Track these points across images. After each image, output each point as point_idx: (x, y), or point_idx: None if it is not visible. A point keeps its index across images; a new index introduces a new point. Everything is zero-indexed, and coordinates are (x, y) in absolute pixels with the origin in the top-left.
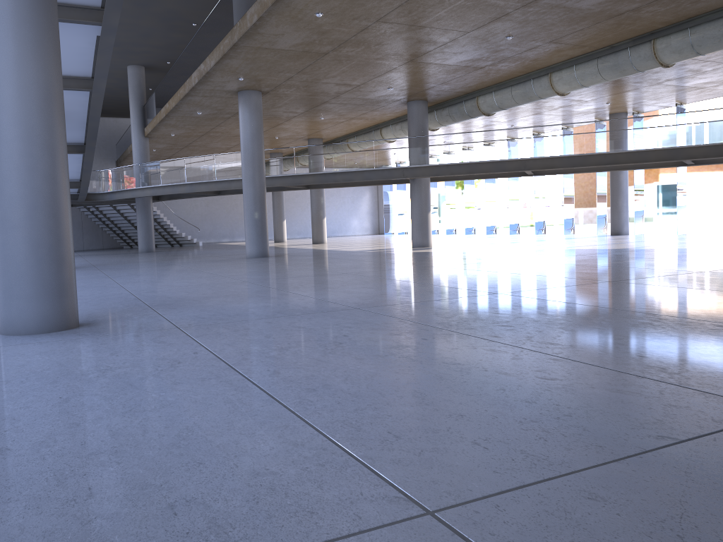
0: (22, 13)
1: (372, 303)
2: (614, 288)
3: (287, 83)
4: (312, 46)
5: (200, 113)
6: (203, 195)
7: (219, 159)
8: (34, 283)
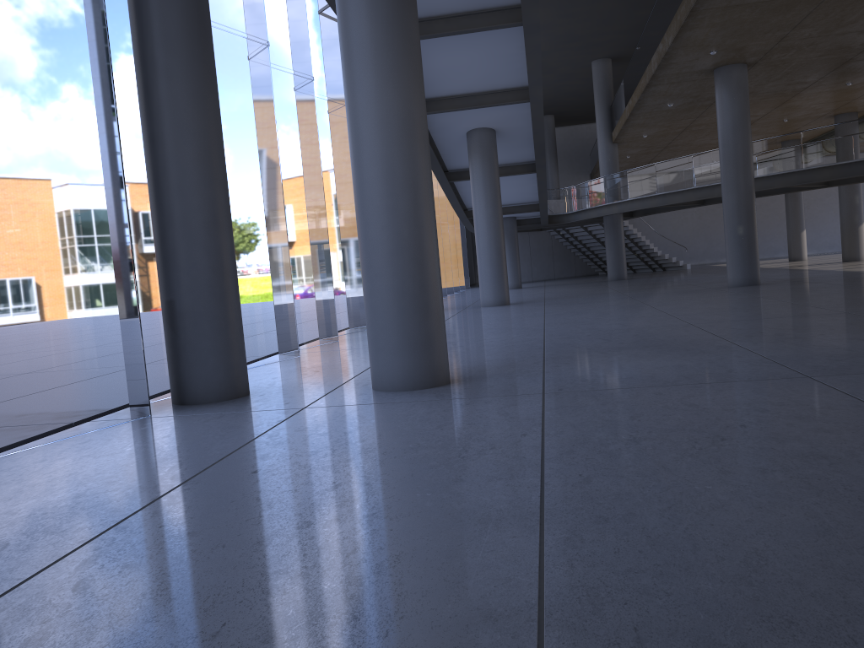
0: (377, 39)
1: (841, 367)
2: None
3: (780, 46)
4: None
5: (672, 105)
6: (684, 206)
7: (698, 159)
8: (397, 335)
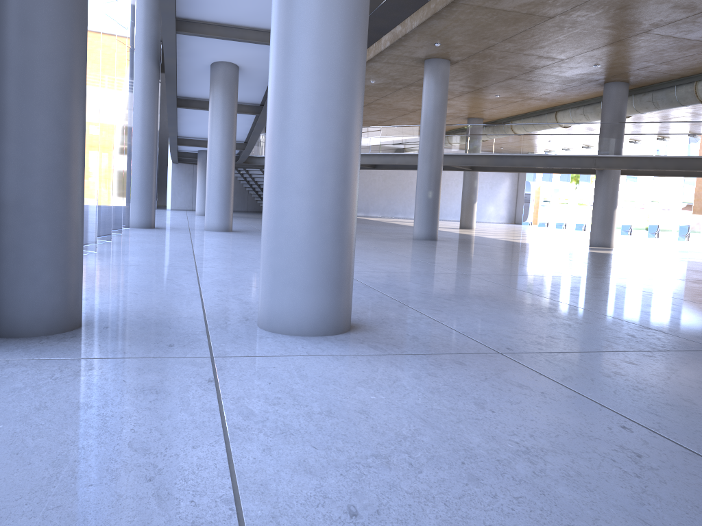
0: None
1: None
2: None
3: (483, 52)
4: (541, 7)
5: (373, 82)
6: None
7: (386, 131)
8: (316, 268)
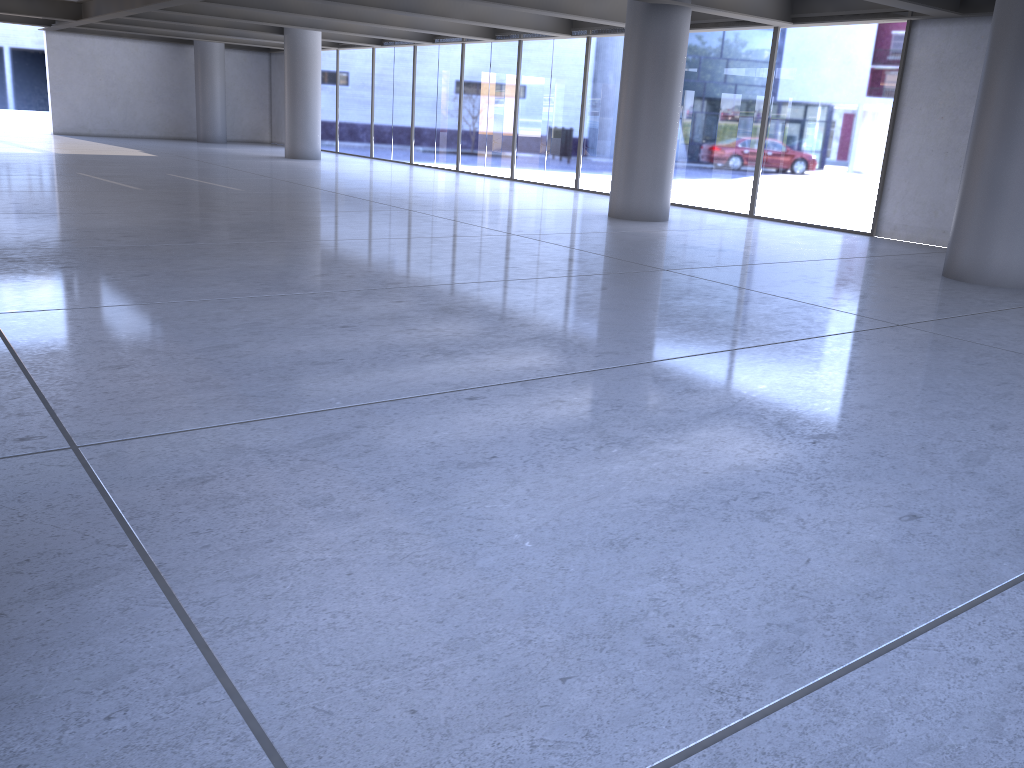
0: None
1: None
2: (16, 222)
3: None
4: None
5: None
6: None
7: None
8: None
